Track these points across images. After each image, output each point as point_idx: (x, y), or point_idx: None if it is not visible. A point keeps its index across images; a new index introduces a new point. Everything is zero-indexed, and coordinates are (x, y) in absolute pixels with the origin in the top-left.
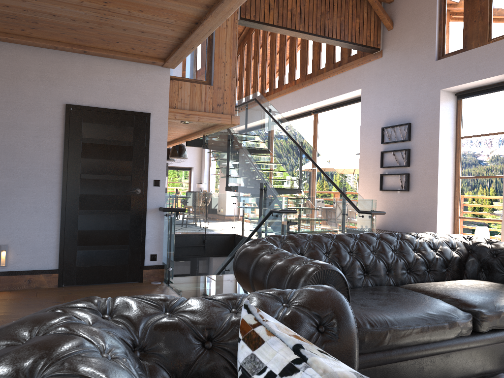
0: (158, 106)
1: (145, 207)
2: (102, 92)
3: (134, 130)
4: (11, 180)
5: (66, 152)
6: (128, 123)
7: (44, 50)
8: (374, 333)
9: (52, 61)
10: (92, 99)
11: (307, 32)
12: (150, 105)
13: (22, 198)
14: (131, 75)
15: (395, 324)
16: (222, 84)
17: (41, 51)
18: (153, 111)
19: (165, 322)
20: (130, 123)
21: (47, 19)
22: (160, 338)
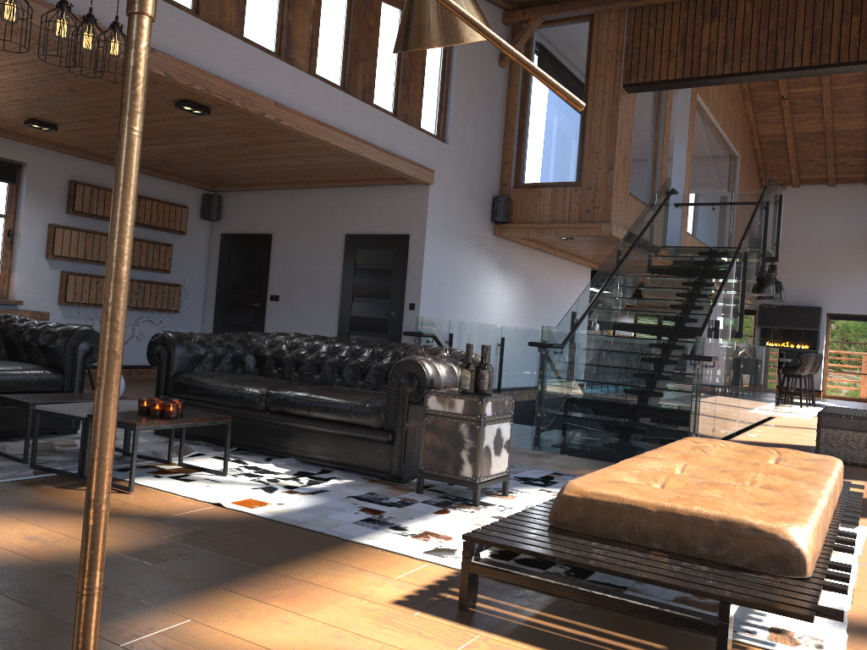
0: (417, 226)
1: (400, 331)
2: (372, 219)
3: (394, 253)
4: (309, 303)
5: (343, 278)
6: (389, 247)
7: (335, 190)
8: (181, 384)
9: (339, 198)
10: (364, 227)
11: (740, 72)
12: (410, 226)
13: (315, 318)
14: (395, 199)
15: (199, 382)
16: (593, 183)
17: (333, 191)
18: (412, 232)
19: (12, 323)
20: (391, 247)
21: (294, 169)
22: (7, 328)
